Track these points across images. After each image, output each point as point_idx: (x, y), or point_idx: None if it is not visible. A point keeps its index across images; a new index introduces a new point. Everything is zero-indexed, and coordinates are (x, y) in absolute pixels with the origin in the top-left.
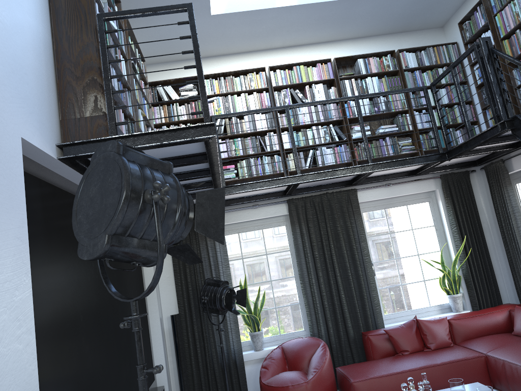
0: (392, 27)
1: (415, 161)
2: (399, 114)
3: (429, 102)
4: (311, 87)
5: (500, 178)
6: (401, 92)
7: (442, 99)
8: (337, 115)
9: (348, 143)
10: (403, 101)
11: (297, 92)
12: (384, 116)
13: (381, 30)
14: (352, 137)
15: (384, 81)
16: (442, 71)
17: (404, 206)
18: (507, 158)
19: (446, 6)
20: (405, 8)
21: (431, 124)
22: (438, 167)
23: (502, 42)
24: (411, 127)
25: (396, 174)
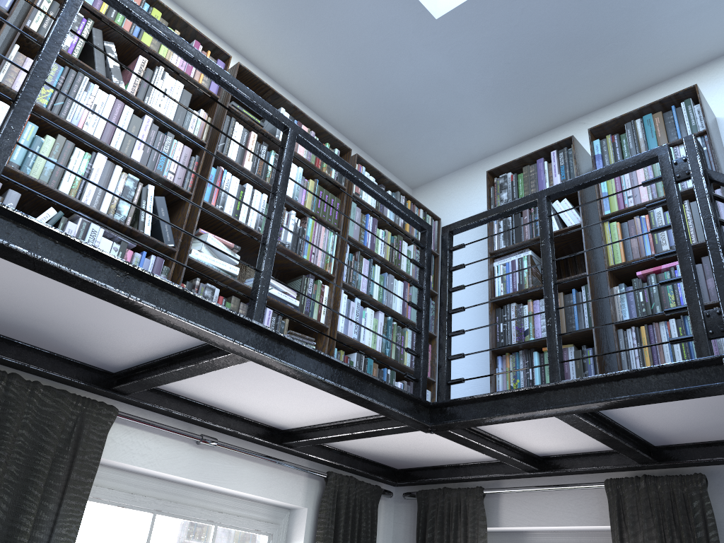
0: (355, 116)
1: (366, 390)
2: (311, 275)
3: (429, 264)
4: (153, 70)
5: (465, 534)
6: (385, 202)
7: (394, 300)
8: (180, 176)
9: (171, 262)
10: (330, 252)
11: (110, 51)
12: (276, 262)
13: (335, 108)
14: (189, 254)
15: (312, 187)
16: (407, 250)
17: (207, 527)
18: (501, 489)
19: (461, 143)
20: (415, 84)
21: (417, 319)
22: (329, 450)
23: (603, 224)
24: (324, 319)
25: (236, 421)
